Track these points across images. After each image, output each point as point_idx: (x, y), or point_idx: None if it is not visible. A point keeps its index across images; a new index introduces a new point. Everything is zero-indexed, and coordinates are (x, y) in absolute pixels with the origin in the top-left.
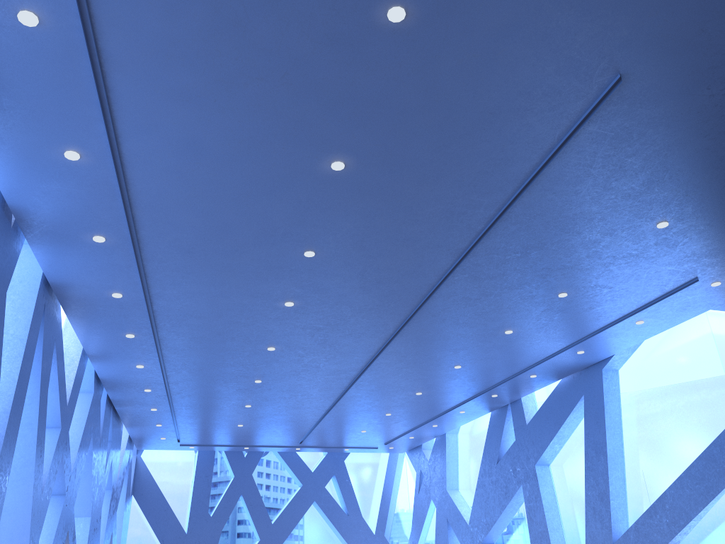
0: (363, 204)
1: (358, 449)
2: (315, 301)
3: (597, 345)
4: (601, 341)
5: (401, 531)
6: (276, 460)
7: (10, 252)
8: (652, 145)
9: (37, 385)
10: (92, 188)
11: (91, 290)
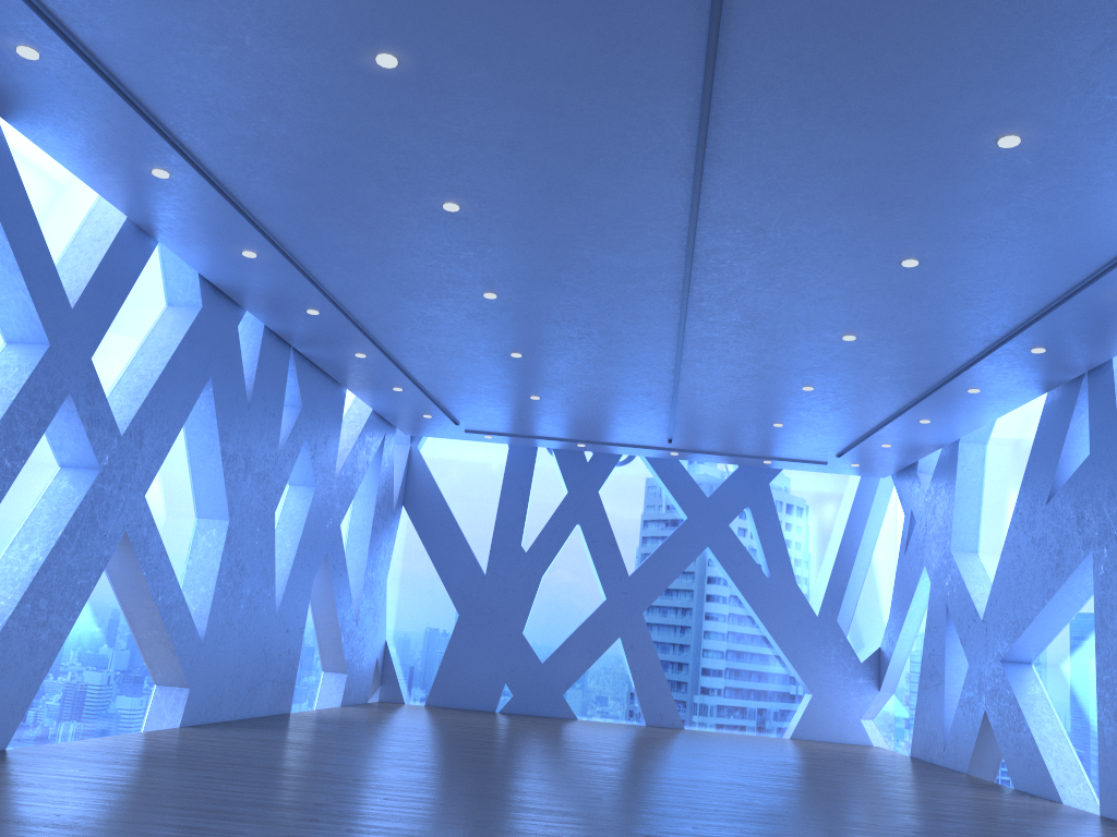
0: None
1: (790, 463)
2: (439, 47)
3: None
4: None
5: (873, 618)
6: (646, 472)
7: None
8: None
9: None
10: None
11: None
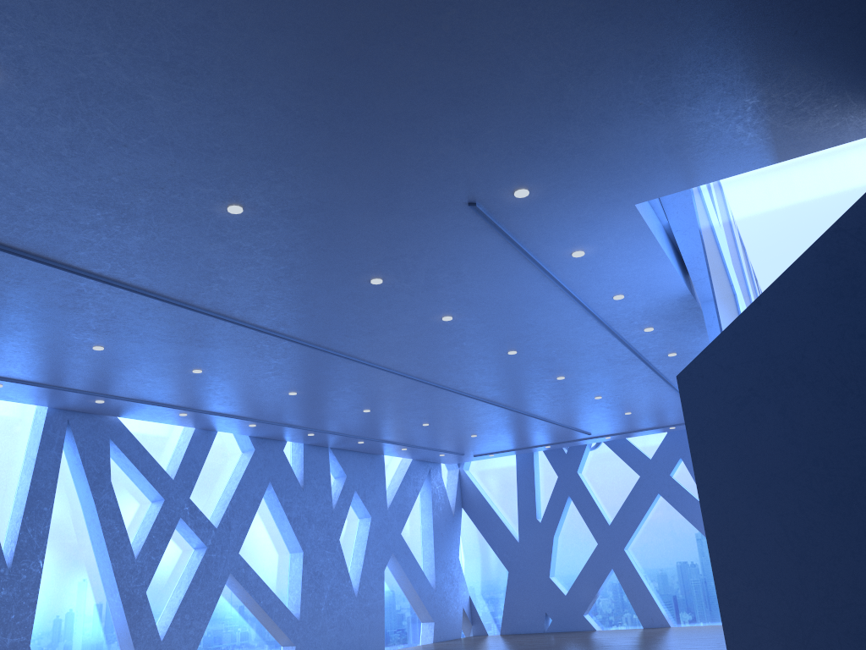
0: (20, 317)
1: None
2: (206, 363)
3: (613, 285)
4: (601, 282)
5: None
6: (609, 450)
7: None
8: (4, 195)
9: (87, 482)
10: None
11: (82, 404)
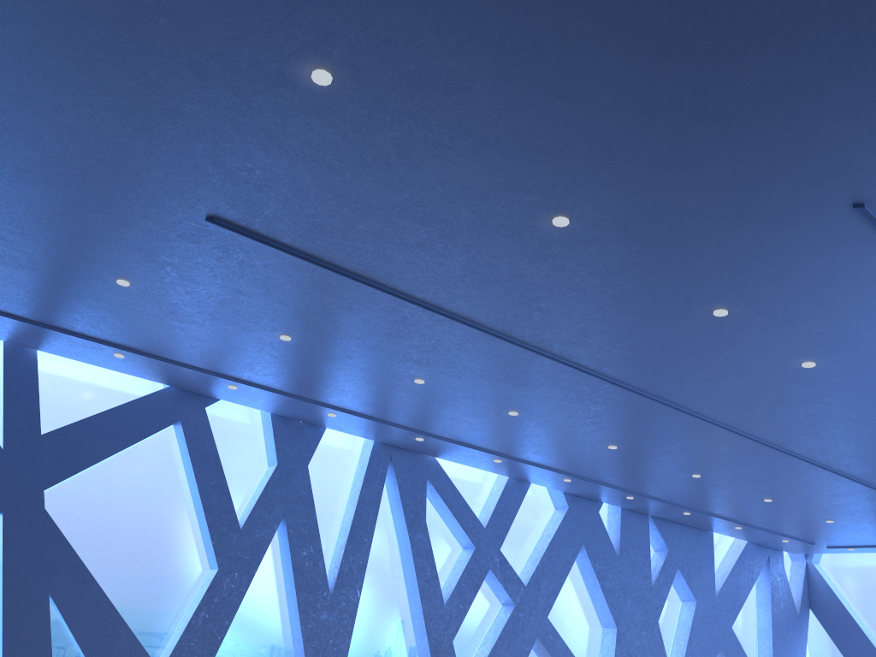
0: (351, 345)
1: None
2: (522, 405)
3: None
4: None
5: None
6: None
7: (304, 438)
8: (338, 211)
9: (403, 519)
10: (270, 395)
11: (403, 440)
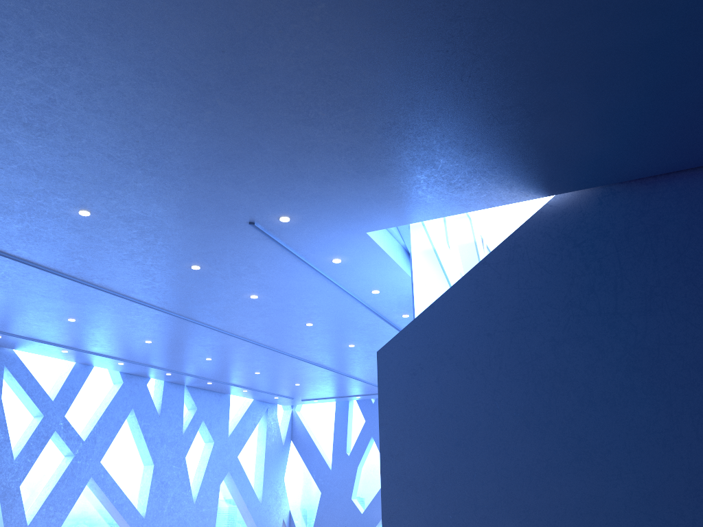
0: None
1: None
2: (78, 315)
3: (369, 284)
4: (359, 280)
5: None
6: None
7: None
8: None
9: None
10: None
11: None
